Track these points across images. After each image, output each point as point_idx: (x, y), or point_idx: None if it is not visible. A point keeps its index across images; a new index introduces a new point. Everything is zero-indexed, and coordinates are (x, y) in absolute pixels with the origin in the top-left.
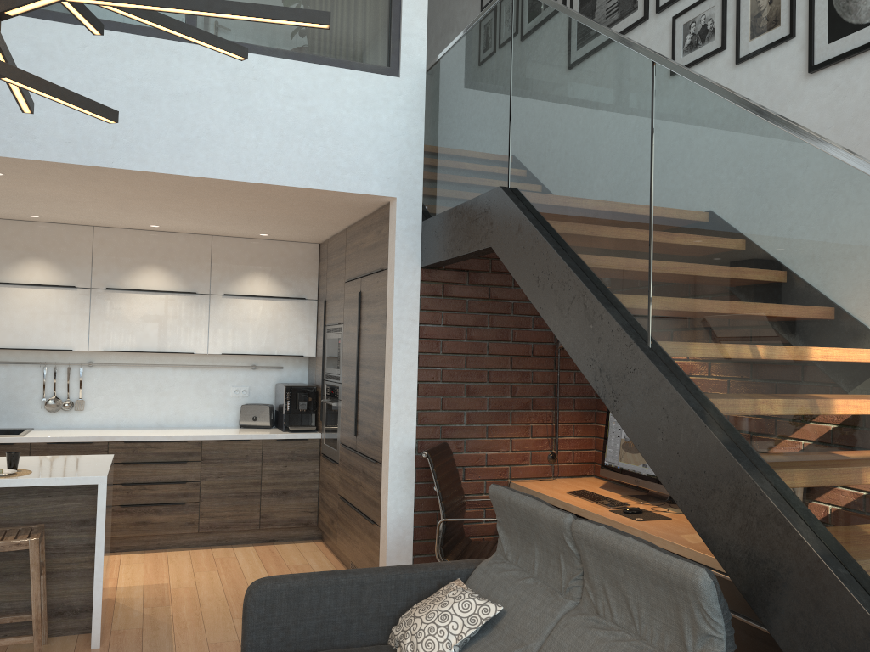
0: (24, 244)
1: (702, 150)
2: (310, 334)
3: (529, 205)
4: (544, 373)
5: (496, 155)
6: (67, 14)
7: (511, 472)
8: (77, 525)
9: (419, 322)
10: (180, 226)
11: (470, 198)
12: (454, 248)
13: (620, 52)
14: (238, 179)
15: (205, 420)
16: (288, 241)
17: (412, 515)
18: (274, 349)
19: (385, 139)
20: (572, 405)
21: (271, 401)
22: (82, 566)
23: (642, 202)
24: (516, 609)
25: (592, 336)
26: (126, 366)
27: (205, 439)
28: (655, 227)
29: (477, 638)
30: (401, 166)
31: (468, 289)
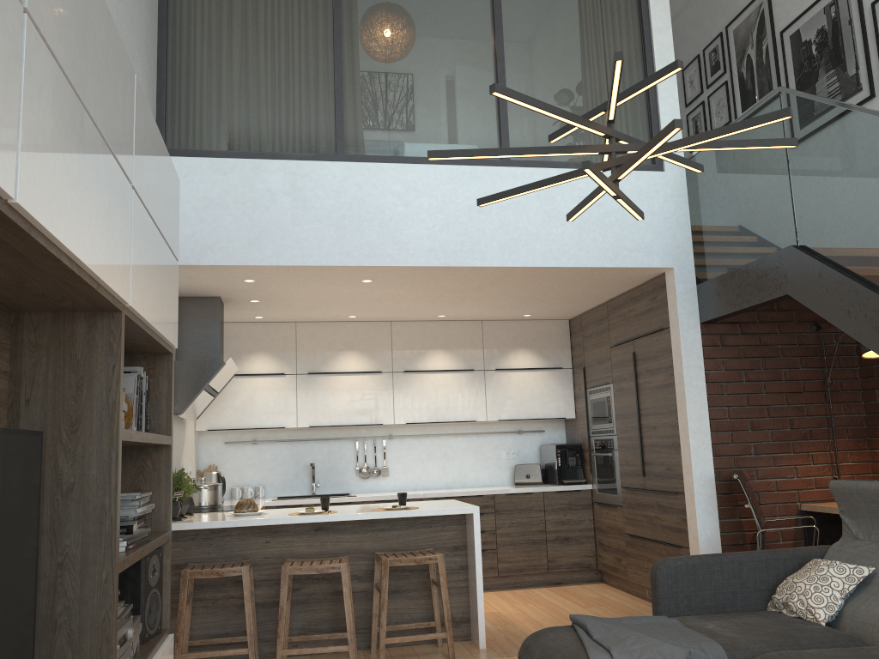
0: (341, 340)
1: None
2: (569, 399)
3: (825, 256)
4: (816, 407)
5: (779, 222)
6: (422, 157)
7: (799, 496)
8: (452, 550)
9: (704, 368)
10: (463, 314)
11: (751, 259)
12: (741, 301)
13: None
14: (551, 265)
15: (483, 481)
16: (543, 320)
17: (719, 536)
18: (540, 413)
19: (659, 222)
20: (845, 434)
21: (536, 462)
22: (458, 584)
23: None
24: None
25: None
26: (417, 437)
27: (496, 493)
28: None
29: (855, 594)
30: (674, 242)
31: (741, 338)
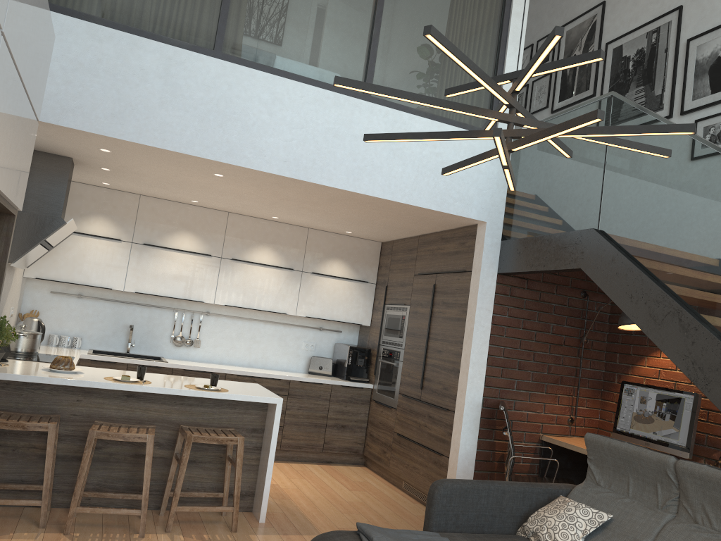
0: (179, 220)
1: None
2: (368, 309)
3: (620, 244)
4: (570, 359)
5: (586, 206)
6: (293, 74)
7: (542, 428)
8: (250, 431)
9: (492, 312)
10: (294, 219)
11: (554, 231)
12: (538, 264)
13: (720, 158)
14: (387, 198)
15: (282, 365)
16: (360, 238)
17: (475, 452)
18: (342, 317)
19: (483, 180)
20: (586, 384)
21: (330, 356)
22: (250, 462)
23: None
24: (621, 518)
25: (686, 340)
26: (231, 317)
27: (292, 379)
28: None
29: (592, 535)
30: (491, 200)
31: (526, 292)
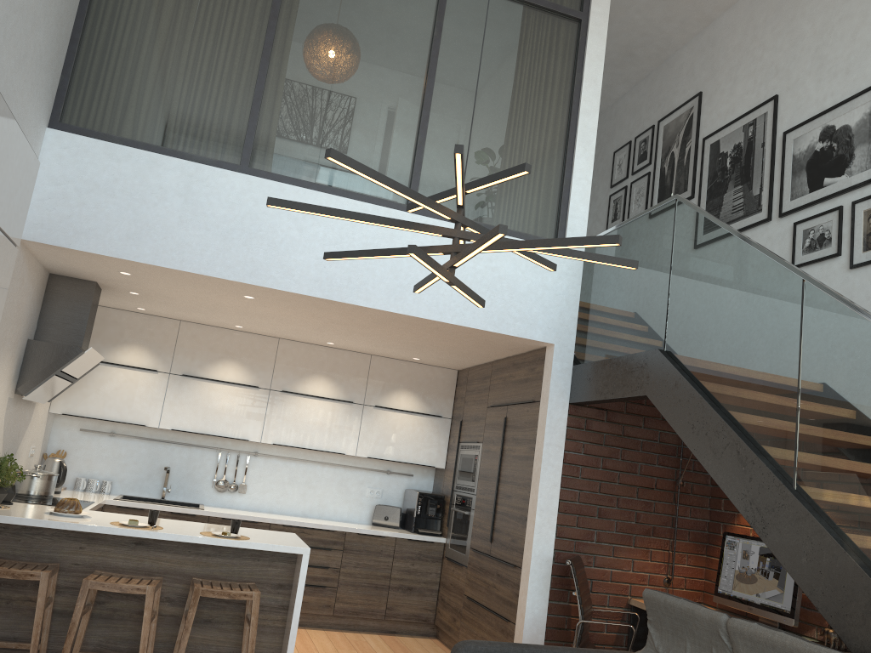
0: (223, 348)
1: (843, 349)
2: (442, 448)
3: (684, 366)
4: (664, 505)
5: (653, 323)
6: (327, 186)
7: (631, 590)
8: (275, 587)
9: (564, 448)
10: (351, 345)
11: (624, 353)
12: (606, 391)
13: (774, 266)
14: (435, 319)
15: (342, 515)
16: (432, 365)
17: (545, 617)
18: (411, 458)
19: (549, 297)
20: (686, 536)
21: (399, 505)
22: (275, 624)
23: (791, 379)
24: None
25: (744, 476)
26: (283, 459)
27: (348, 531)
28: (802, 399)
29: None
30: (560, 319)
31: (606, 425)
